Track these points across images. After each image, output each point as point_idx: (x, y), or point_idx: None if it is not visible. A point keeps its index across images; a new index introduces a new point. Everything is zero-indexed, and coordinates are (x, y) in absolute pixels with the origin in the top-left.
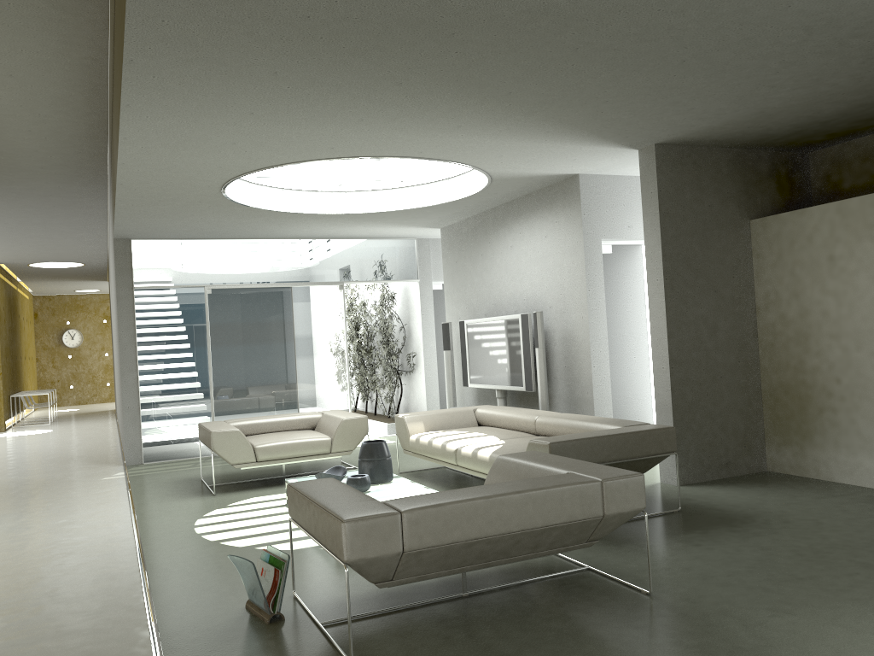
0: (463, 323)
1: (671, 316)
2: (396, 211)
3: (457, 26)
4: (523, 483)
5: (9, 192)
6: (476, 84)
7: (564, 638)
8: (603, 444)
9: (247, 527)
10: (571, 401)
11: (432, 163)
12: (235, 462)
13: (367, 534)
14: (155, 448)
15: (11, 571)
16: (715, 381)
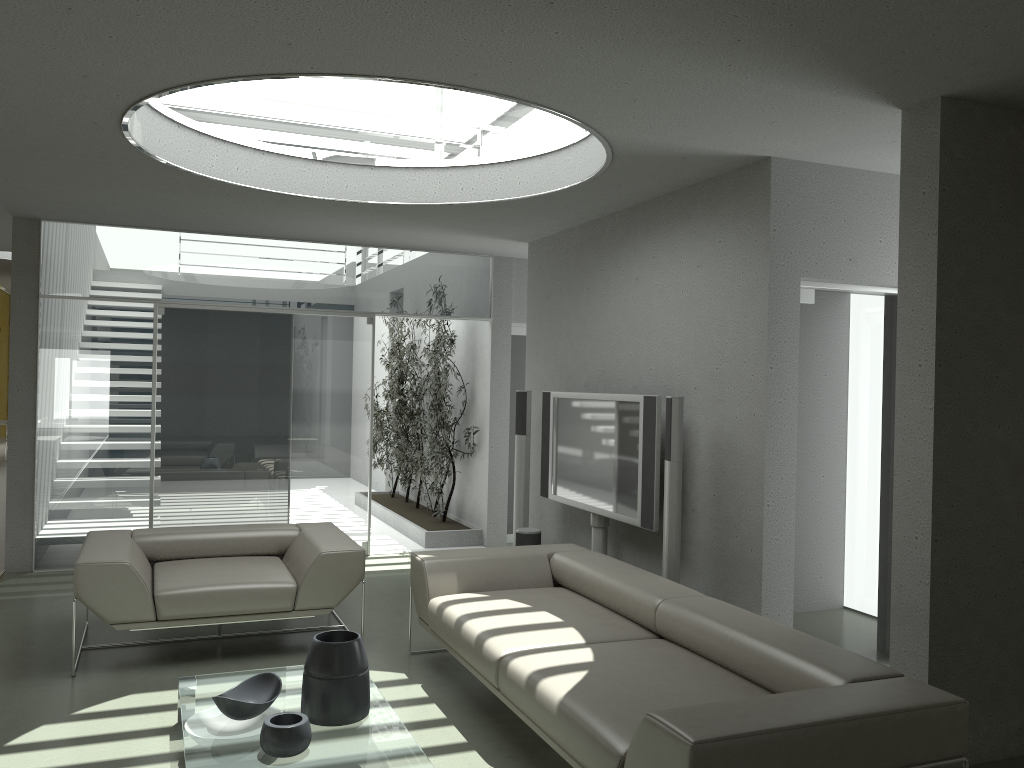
0: (548, 395)
1: (943, 439)
2: (453, 206)
3: None
4: None
5: None
6: None
7: None
8: (815, 744)
9: None
10: (719, 556)
11: (512, 123)
12: (115, 620)
13: None
14: (55, 547)
15: None
16: (1013, 569)
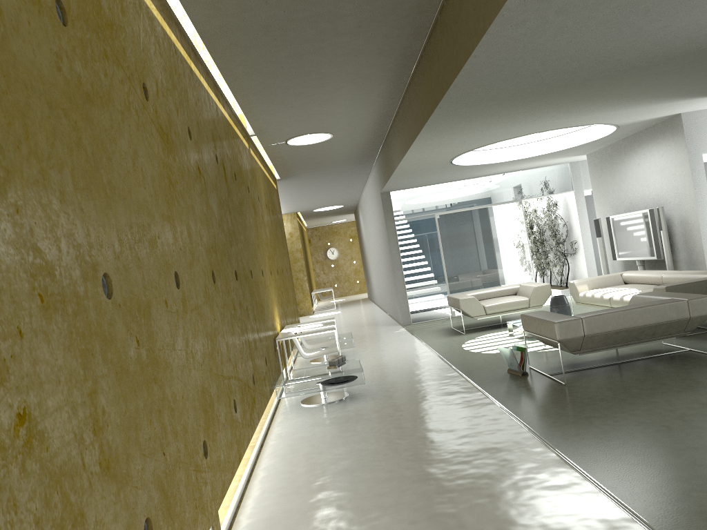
0: (608, 218)
1: None
2: (554, 151)
3: (587, 82)
4: (643, 304)
5: (321, 174)
6: (600, 96)
7: (669, 373)
8: (701, 285)
9: (491, 346)
10: (690, 263)
11: None
12: (474, 315)
13: (566, 328)
14: (417, 314)
15: (385, 367)
16: None
